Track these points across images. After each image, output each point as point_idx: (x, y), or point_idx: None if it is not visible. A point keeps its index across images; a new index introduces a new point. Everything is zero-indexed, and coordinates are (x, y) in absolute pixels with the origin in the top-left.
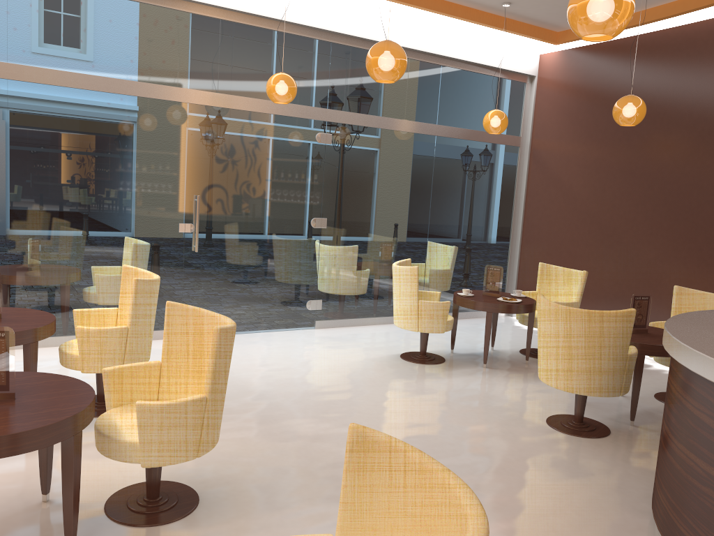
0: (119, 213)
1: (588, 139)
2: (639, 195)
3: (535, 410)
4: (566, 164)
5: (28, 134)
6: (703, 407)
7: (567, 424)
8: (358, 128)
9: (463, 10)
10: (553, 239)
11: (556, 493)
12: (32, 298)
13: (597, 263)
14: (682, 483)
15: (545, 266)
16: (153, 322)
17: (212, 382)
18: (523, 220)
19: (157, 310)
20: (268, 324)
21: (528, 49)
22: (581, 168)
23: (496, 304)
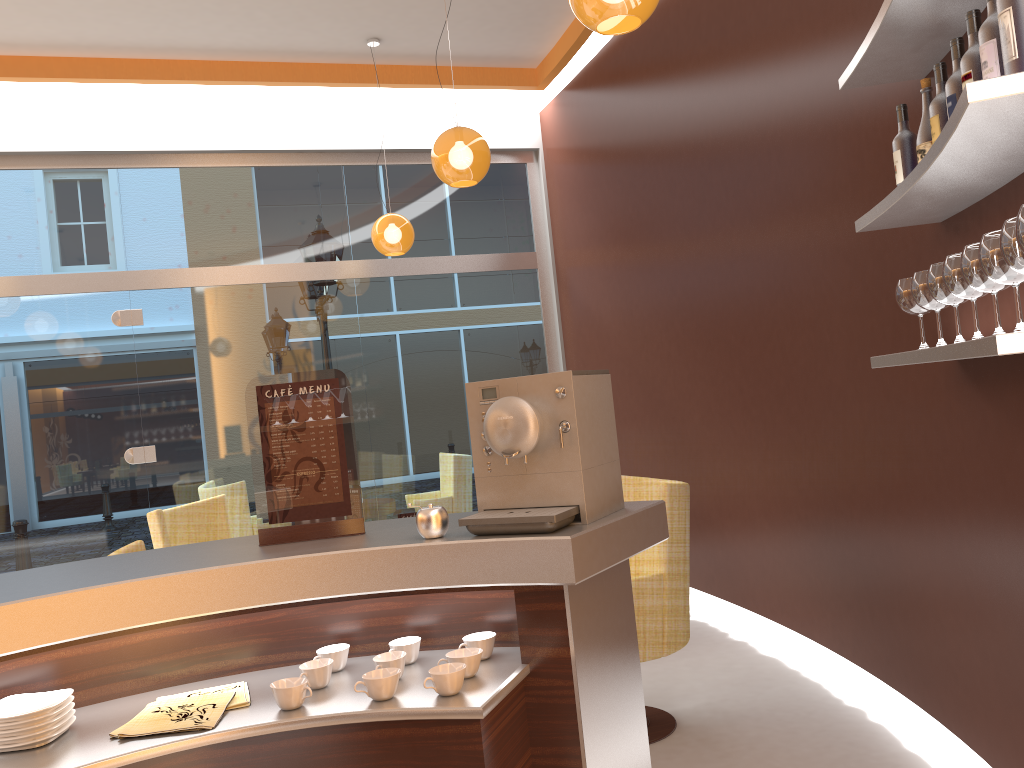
0: None
1: (602, 231)
2: (665, 310)
3: None
4: (591, 281)
5: None
6: None
7: None
8: (192, 292)
9: (323, 71)
10: None
11: None
12: None
13: (648, 447)
14: None
15: None
16: None
17: None
18: None
19: None
20: None
21: (513, 109)
22: (605, 282)
23: None
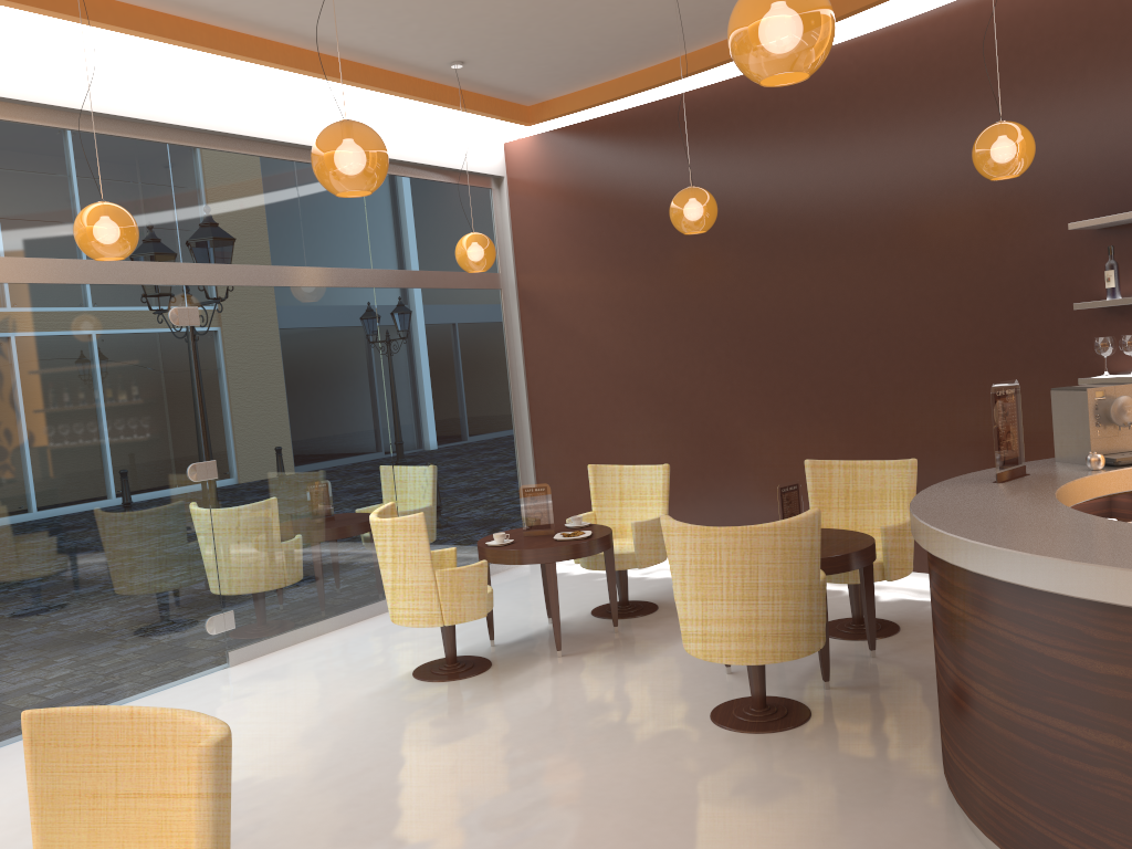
0: None
1: (607, 264)
2: (702, 337)
3: (685, 707)
4: (581, 306)
5: None
6: (1064, 641)
7: (746, 717)
8: (242, 291)
9: (387, 78)
10: (583, 425)
11: (817, 843)
12: None
13: (660, 449)
14: (1050, 770)
15: (599, 468)
16: None
17: None
18: (529, 404)
19: None
20: (138, 682)
21: (487, 136)
22: (606, 309)
23: (560, 547)
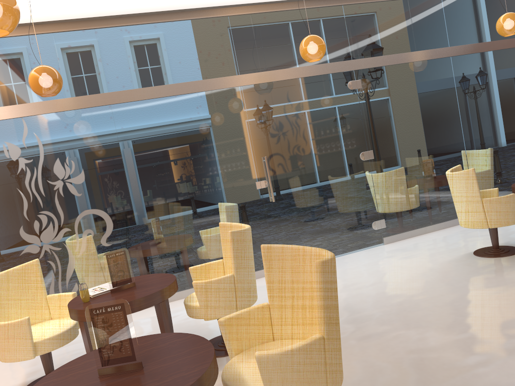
0: (209, 184)
1: None
2: None
3: None
4: None
5: (133, 141)
6: None
7: None
8: (381, 69)
9: None
10: None
11: None
12: (161, 264)
13: None
14: None
15: None
16: (253, 265)
17: (325, 320)
18: None
19: (254, 254)
20: (343, 248)
21: None
22: None
23: None
